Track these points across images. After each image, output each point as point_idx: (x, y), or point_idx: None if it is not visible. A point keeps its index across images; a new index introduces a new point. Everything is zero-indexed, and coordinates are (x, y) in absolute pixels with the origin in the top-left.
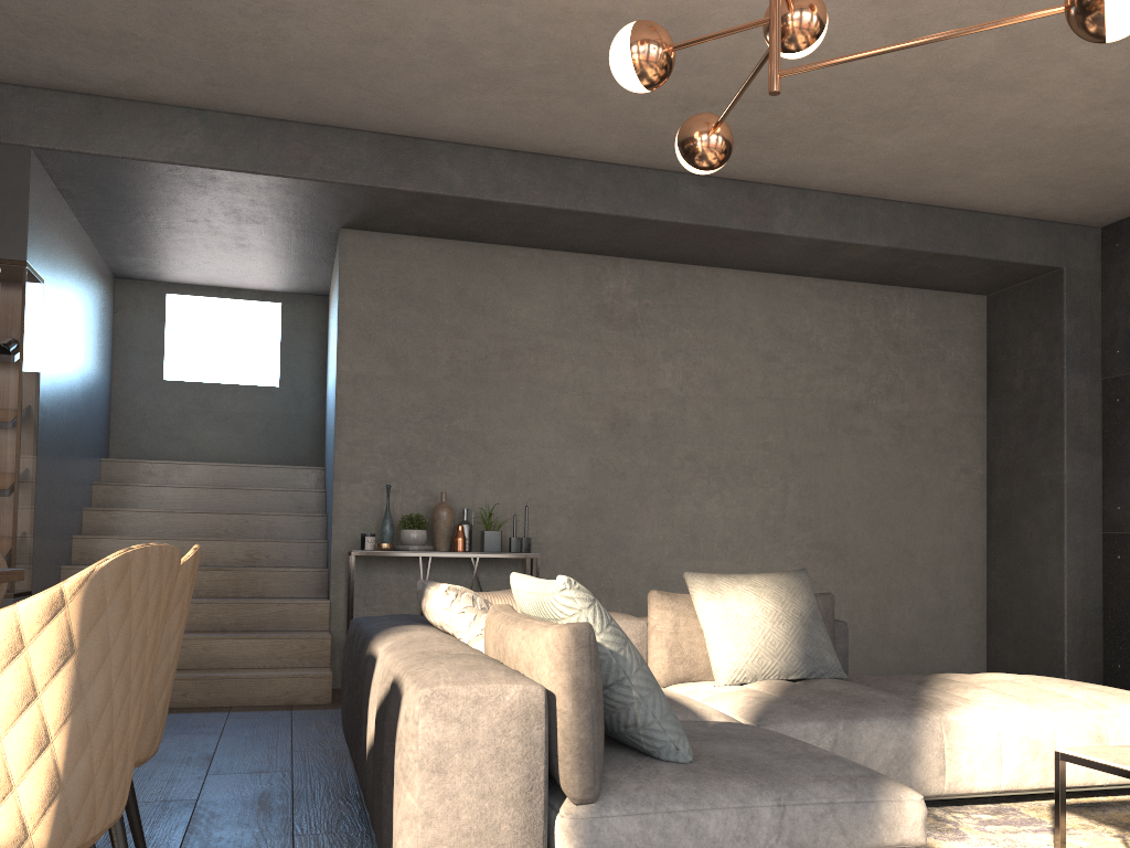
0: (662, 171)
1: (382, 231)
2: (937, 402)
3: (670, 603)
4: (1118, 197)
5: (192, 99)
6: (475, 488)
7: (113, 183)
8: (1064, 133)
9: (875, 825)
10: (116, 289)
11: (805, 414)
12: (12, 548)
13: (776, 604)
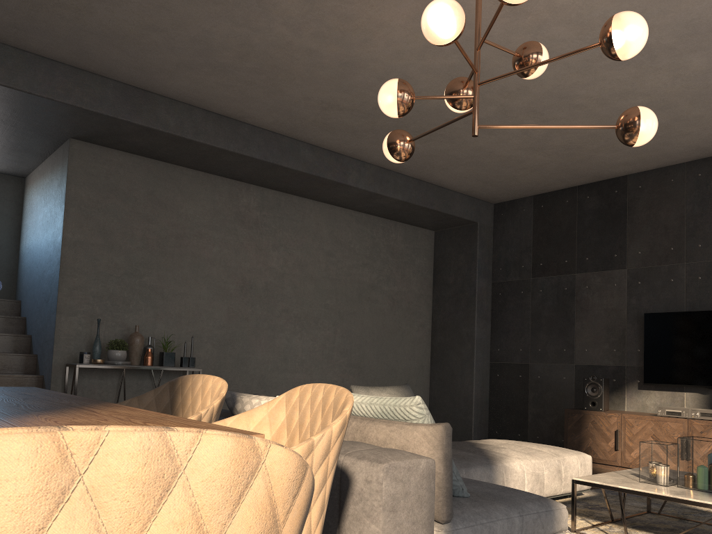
0: (291, 138)
1: (100, 144)
2: (410, 287)
3: None
4: (508, 191)
5: None
6: (155, 323)
7: None
8: (501, 157)
9: (553, 522)
10: None
11: (346, 289)
12: None
13: None
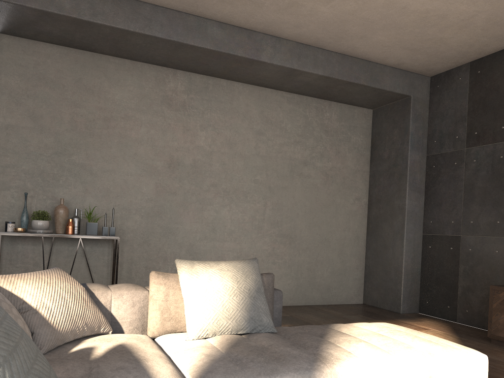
0: (198, 17)
1: (27, 38)
2: (345, 163)
3: (163, 280)
4: (441, 59)
5: None
6: (84, 197)
7: None
8: (419, 13)
9: None
10: None
11: (277, 165)
12: None
13: (233, 283)
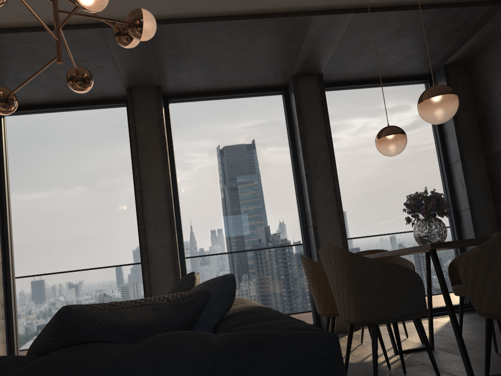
0: None
1: None
2: None
3: None
4: None
5: None
6: None
7: None
8: None
9: None
10: None
11: None
12: None
13: None
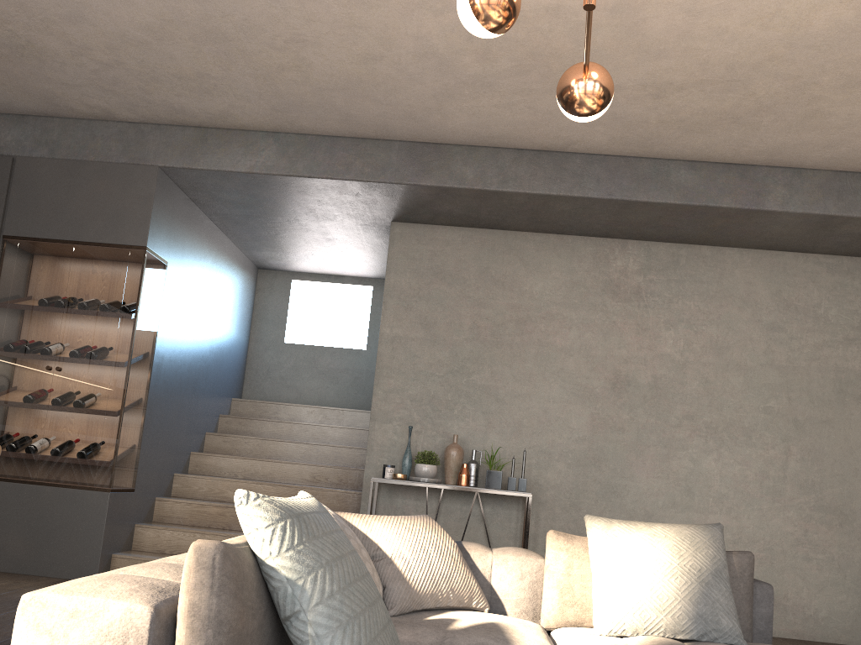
0: (654, 159)
1: (423, 222)
2: None
3: (565, 544)
4: None
5: (267, 125)
6: (485, 433)
7: (221, 192)
8: None
9: None
10: (258, 277)
11: (810, 381)
12: (114, 454)
13: (672, 556)
